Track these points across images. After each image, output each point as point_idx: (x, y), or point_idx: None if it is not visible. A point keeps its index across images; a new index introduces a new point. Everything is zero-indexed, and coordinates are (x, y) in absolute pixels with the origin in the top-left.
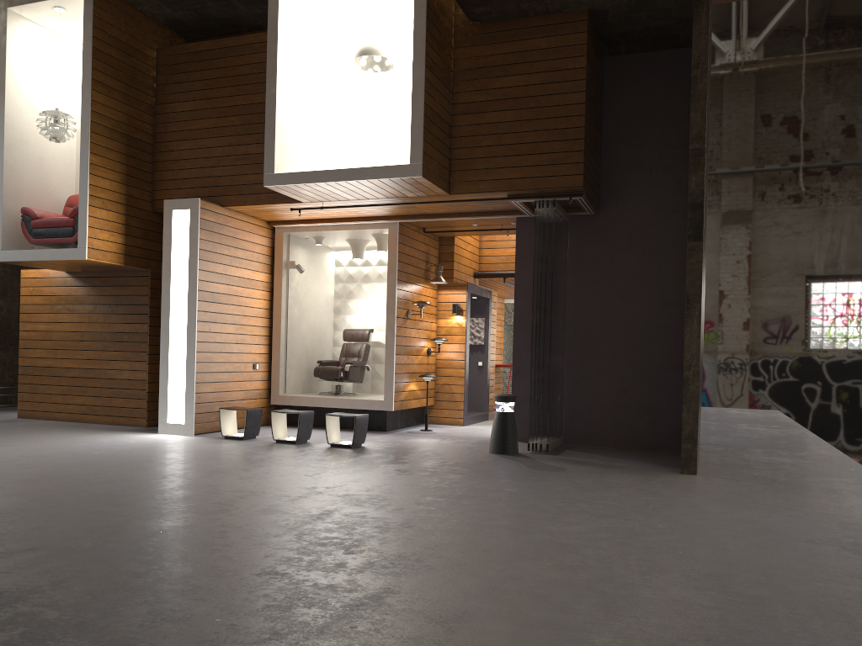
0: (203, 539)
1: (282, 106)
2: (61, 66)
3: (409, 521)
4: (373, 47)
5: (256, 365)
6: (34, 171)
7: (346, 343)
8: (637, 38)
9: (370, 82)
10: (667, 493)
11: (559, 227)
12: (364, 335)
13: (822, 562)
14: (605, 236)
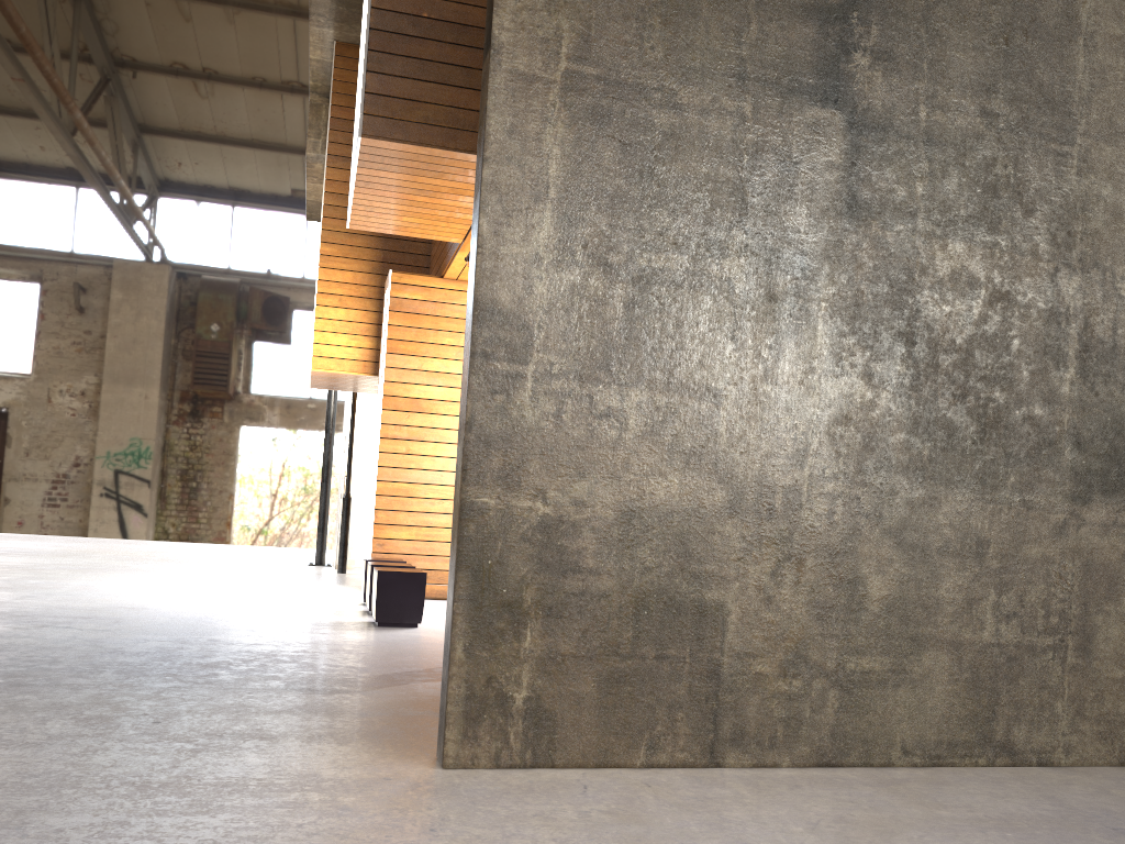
0: None
1: None
2: None
3: None
4: None
5: None
6: None
7: None
8: None
9: None
10: (30, 753)
11: None
12: None
13: None
14: None
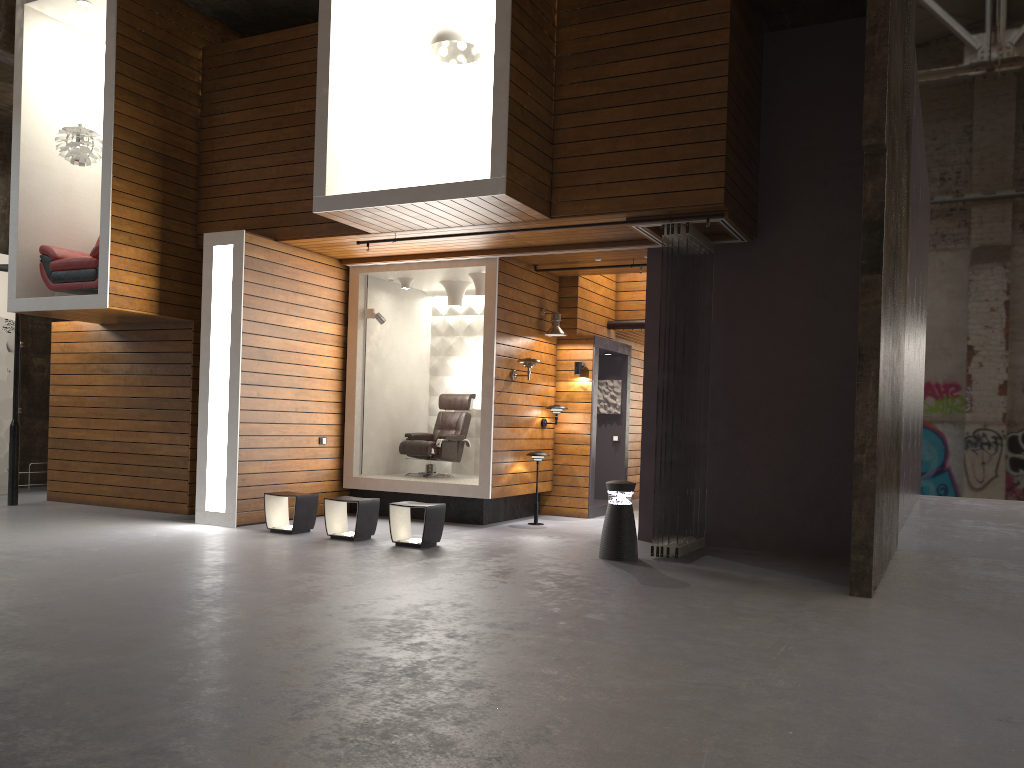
0: (110, 688)
1: (337, 110)
2: (93, 74)
3: (419, 664)
4: (452, 30)
5: (322, 439)
6: (59, 201)
7: (442, 412)
8: (805, 4)
9: (461, 78)
10: (816, 627)
11: (696, 259)
12: (464, 401)
13: (1012, 761)
14: (764, 272)
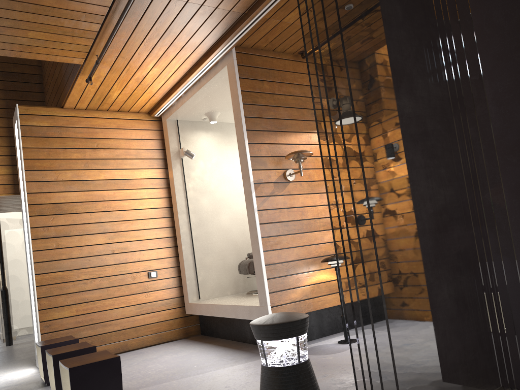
0: None
1: None
2: None
3: None
4: None
5: (151, 273)
6: None
7: None
8: None
9: None
10: None
11: None
12: None
13: None
14: None
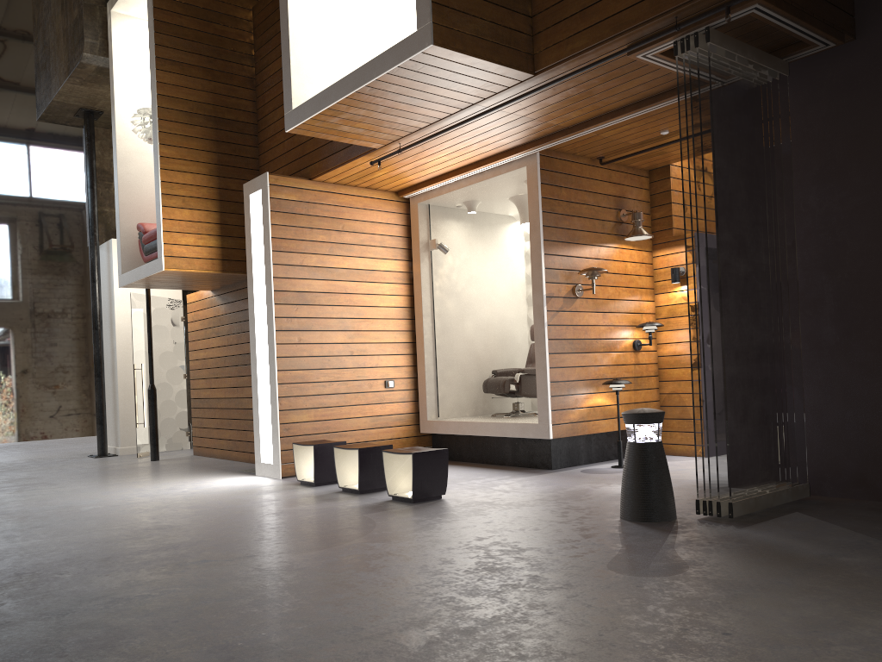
0: None
1: (302, 13)
2: None
3: None
4: None
5: (388, 382)
6: None
7: (533, 344)
8: None
9: None
10: None
11: (739, 82)
12: None
13: None
14: (871, 85)
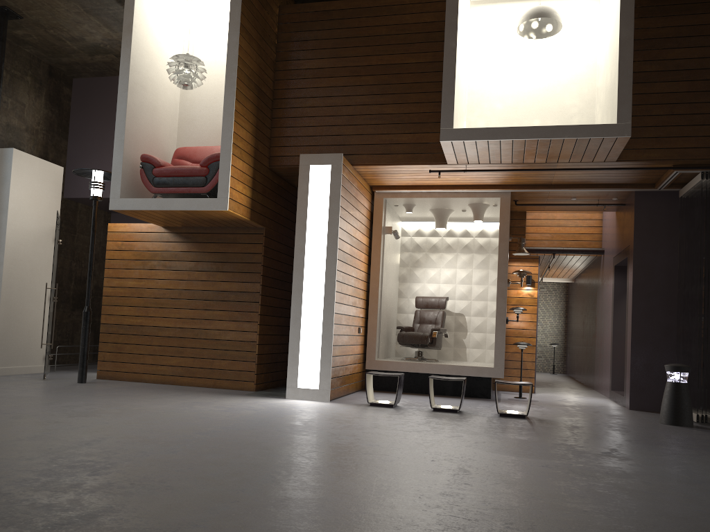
0: None
1: (457, 61)
2: (173, 16)
3: None
4: (548, 10)
5: (360, 329)
6: (149, 119)
7: (419, 310)
8: None
9: (497, 53)
10: None
11: None
12: (441, 302)
13: None
14: None
